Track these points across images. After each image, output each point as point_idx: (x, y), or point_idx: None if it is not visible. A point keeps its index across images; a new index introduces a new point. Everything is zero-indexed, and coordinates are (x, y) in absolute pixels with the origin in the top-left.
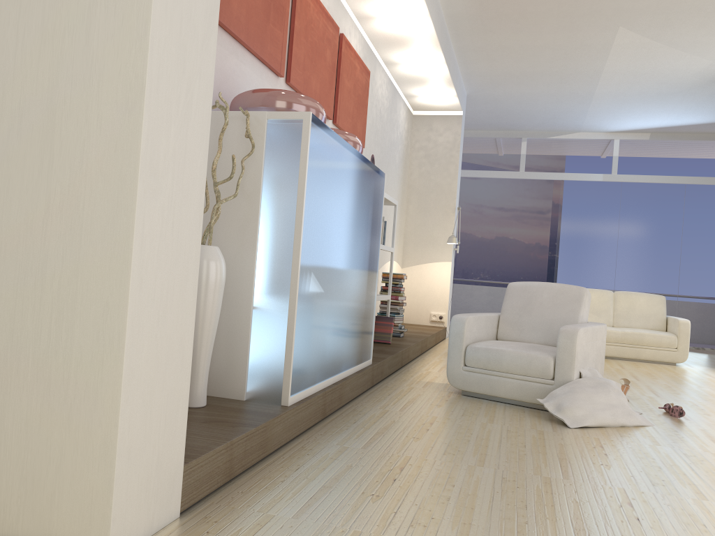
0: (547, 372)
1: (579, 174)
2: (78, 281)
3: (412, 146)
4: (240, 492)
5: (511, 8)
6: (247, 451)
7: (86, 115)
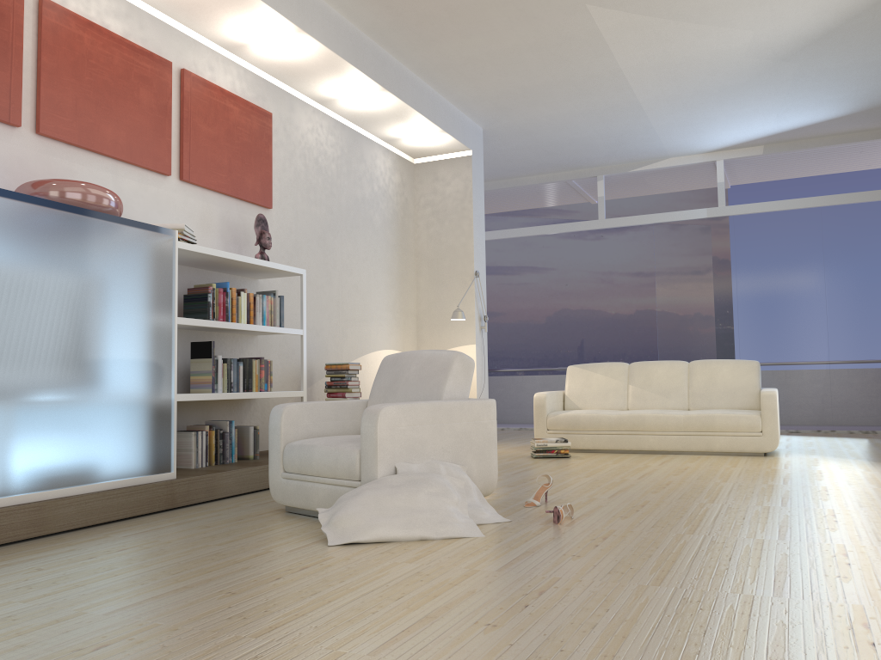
0: (353, 470)
1: (675, 213)
2: None
3: (416, 203)
4: None
5: (430, 5)
6: None
7: None
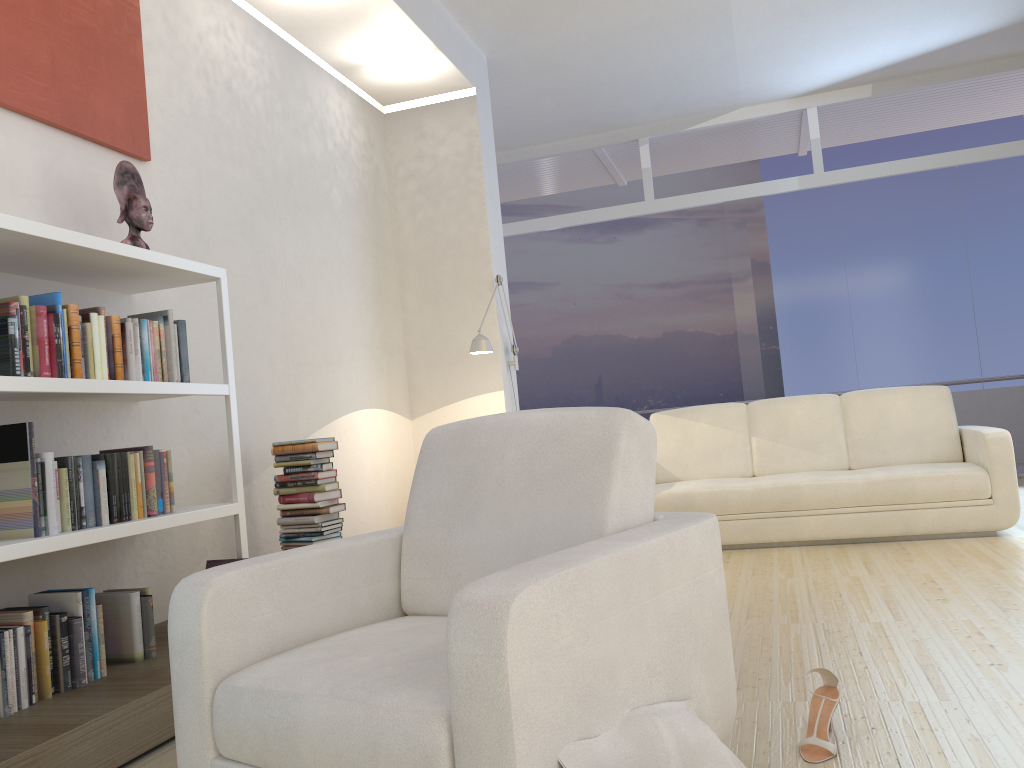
0: None
1: (754, 186)
2: None
3: (392, 175)
4: None
5: None
6: None
7: None
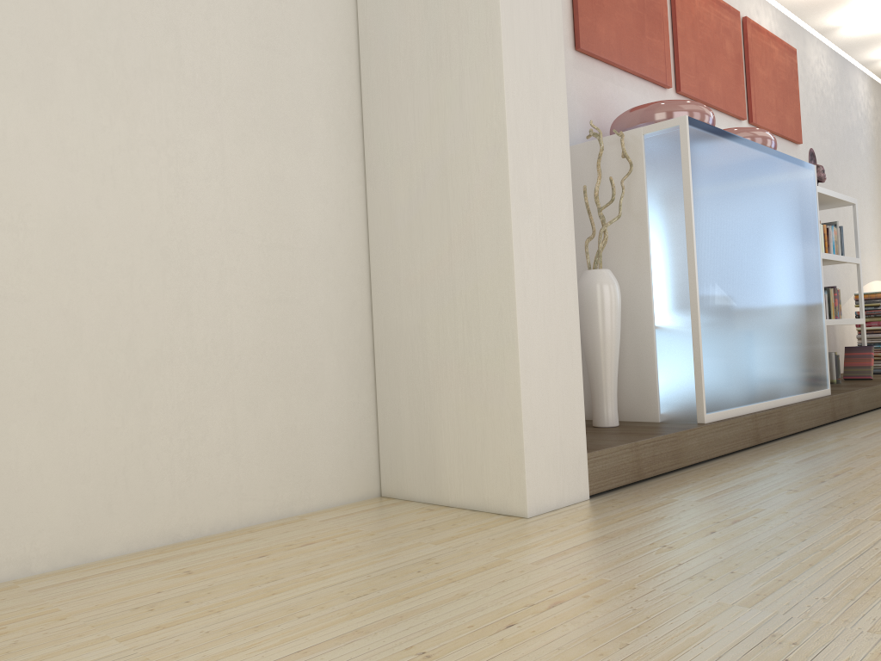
0: None
1: None
2: (478, 295)
3: None
4: (648, 488)
5: None
6: (656, 456)
7: (467, 164)
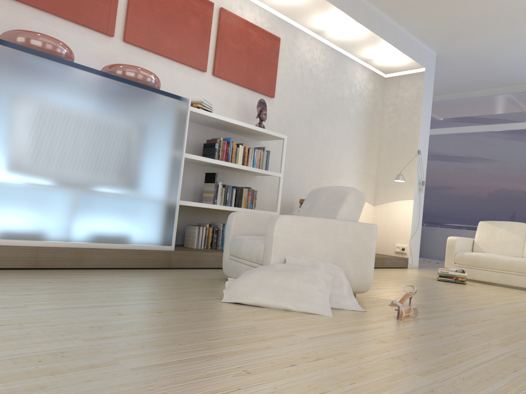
0: (259, 257)
1: None
2: None
3: (384, 103)
4: None
5: None
6: None
7: None
